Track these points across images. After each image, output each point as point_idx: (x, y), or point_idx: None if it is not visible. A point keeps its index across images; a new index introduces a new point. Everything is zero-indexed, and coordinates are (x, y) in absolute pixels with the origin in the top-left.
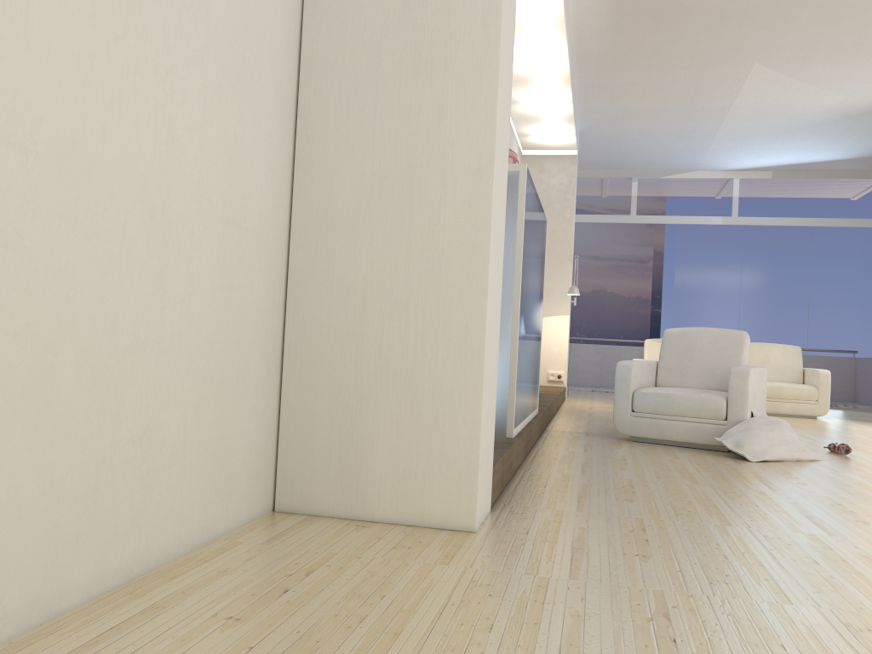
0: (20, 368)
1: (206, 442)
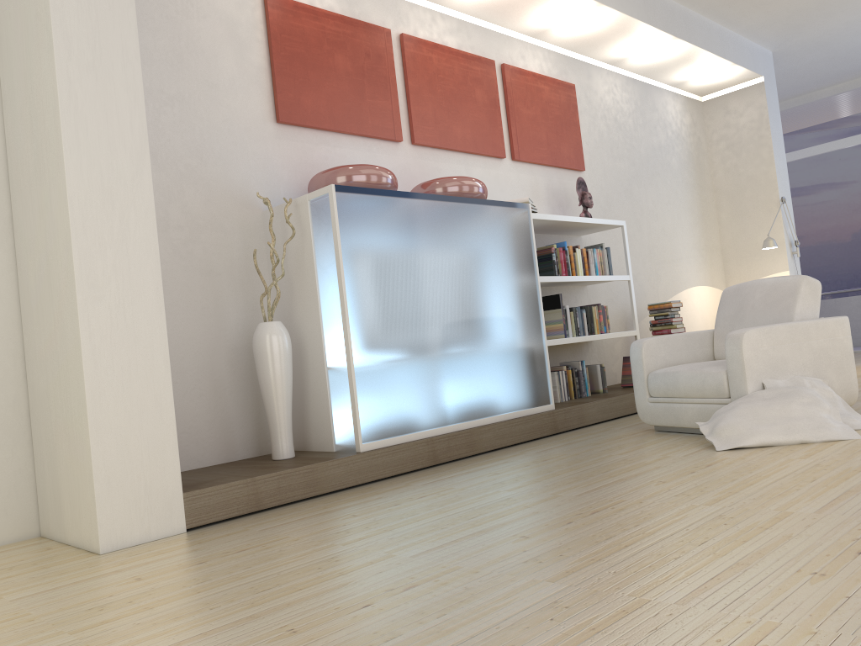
0: None
1: None
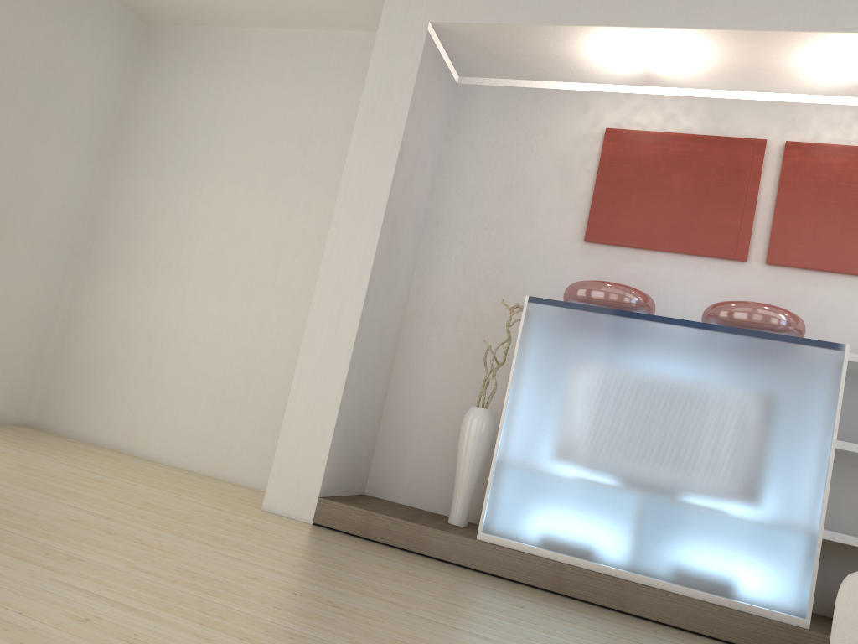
0: (189, 397)
1: (265, 447)
